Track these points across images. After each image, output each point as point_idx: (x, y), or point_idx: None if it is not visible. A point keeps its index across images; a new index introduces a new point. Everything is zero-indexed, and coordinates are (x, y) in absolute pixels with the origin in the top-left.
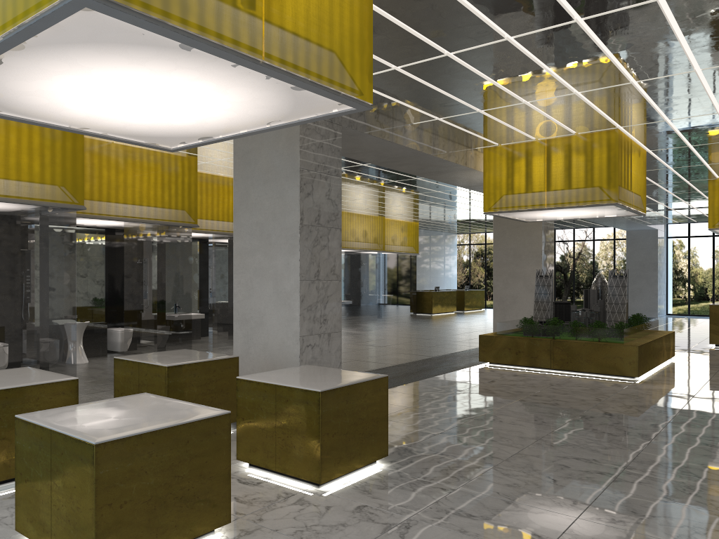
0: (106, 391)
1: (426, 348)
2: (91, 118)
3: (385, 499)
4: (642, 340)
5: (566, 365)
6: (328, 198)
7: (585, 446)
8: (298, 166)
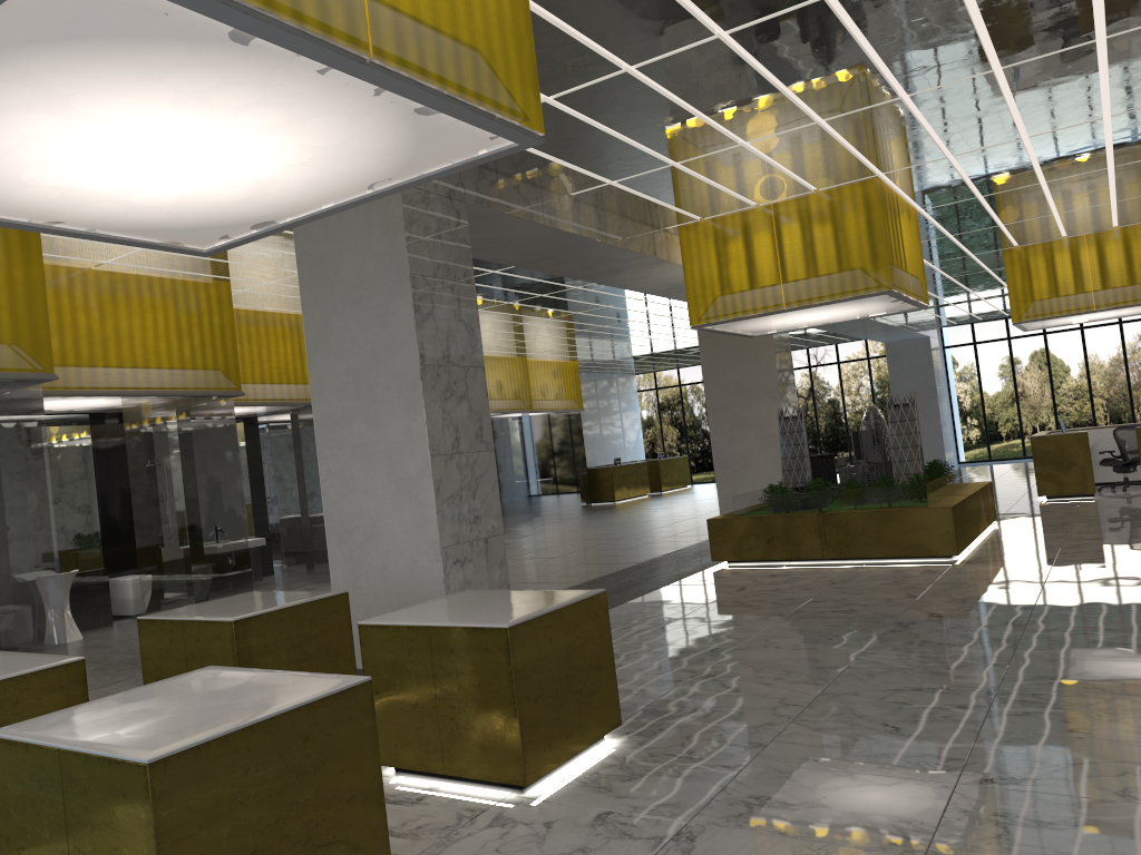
0: (123, 681)
1: (623, 552)
2: (68, 200)
3: (638, 796)
4: (953, 498)
5: (846, 550)
6: (459, 319)
7: (922, 668)
8: (406, 271)
